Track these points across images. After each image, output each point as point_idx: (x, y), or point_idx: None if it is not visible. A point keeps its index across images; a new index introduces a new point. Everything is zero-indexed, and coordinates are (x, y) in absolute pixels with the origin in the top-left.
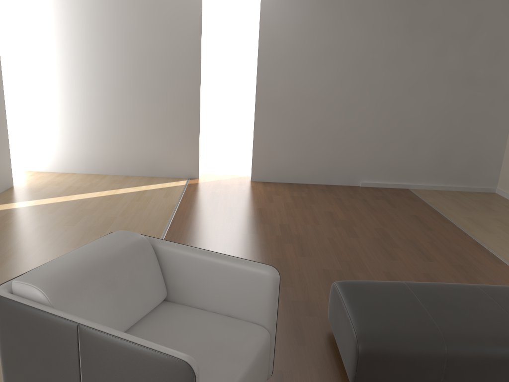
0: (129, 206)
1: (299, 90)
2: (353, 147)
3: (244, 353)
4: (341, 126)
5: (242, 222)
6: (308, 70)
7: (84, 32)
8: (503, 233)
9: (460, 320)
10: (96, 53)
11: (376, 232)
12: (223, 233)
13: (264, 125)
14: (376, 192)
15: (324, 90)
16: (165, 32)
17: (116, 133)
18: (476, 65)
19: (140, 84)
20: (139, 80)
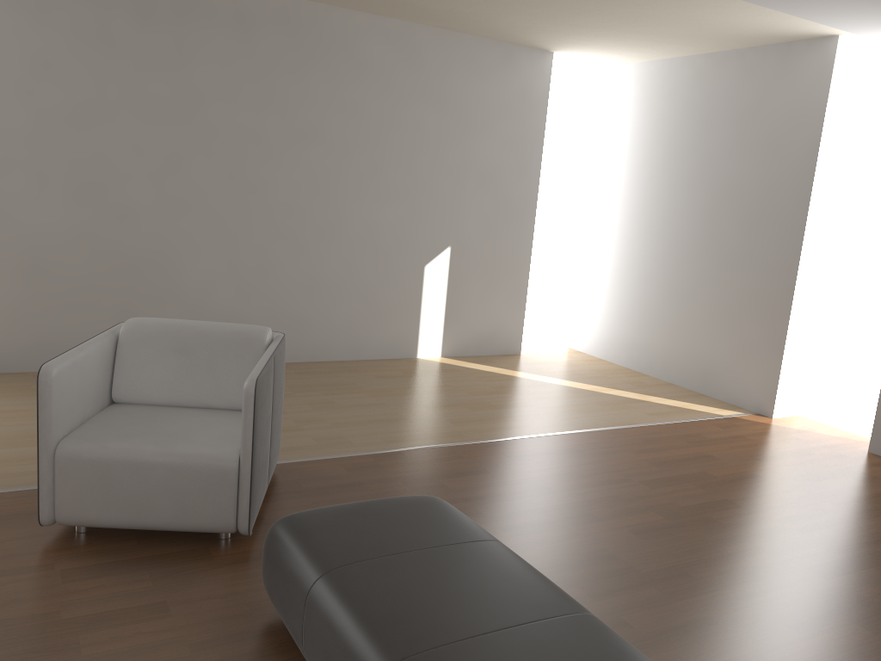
0: (578, 404)
1: None
2: None
3: (175, 447)
4: None
5: (670, 472)
6: None
7: (660, 159)
8: None
9: (394, 582)
10: (667, 190)
11: None
12: (606, 466)
13: None
14: None
15: None
16: (762, 154)
17: (670, 313)
18: None
19: (713, 239)
20: (713, 233)
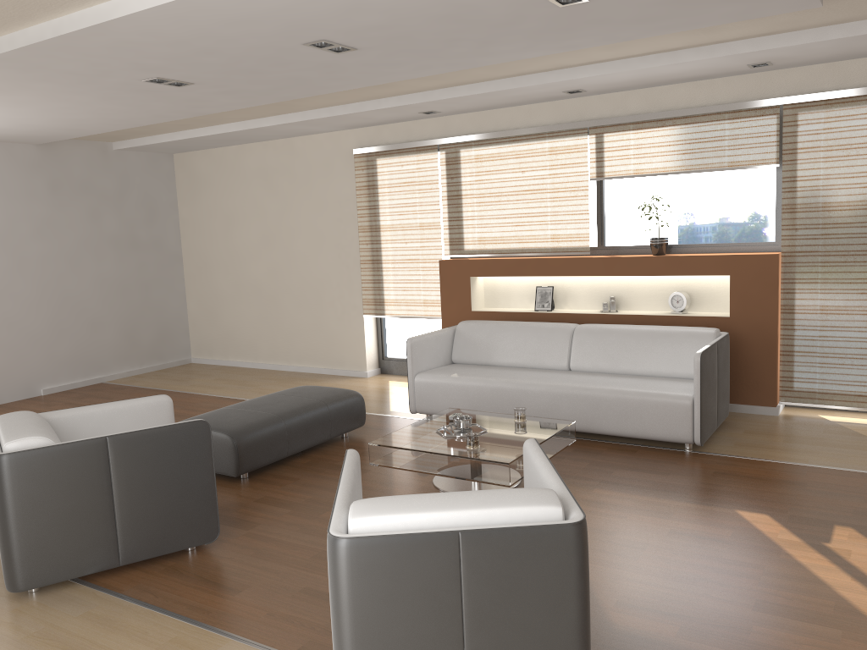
0: None
1: None
2: (21, 347)
3: None
4: None
5: None
6: None
7: None
8: (232, 385)
9: (279, 407)
10: None
11: None
12: None
13: None
14: (71, 394)
15: None
16: None
17: None
18: (136, 228)
19: None
20: None
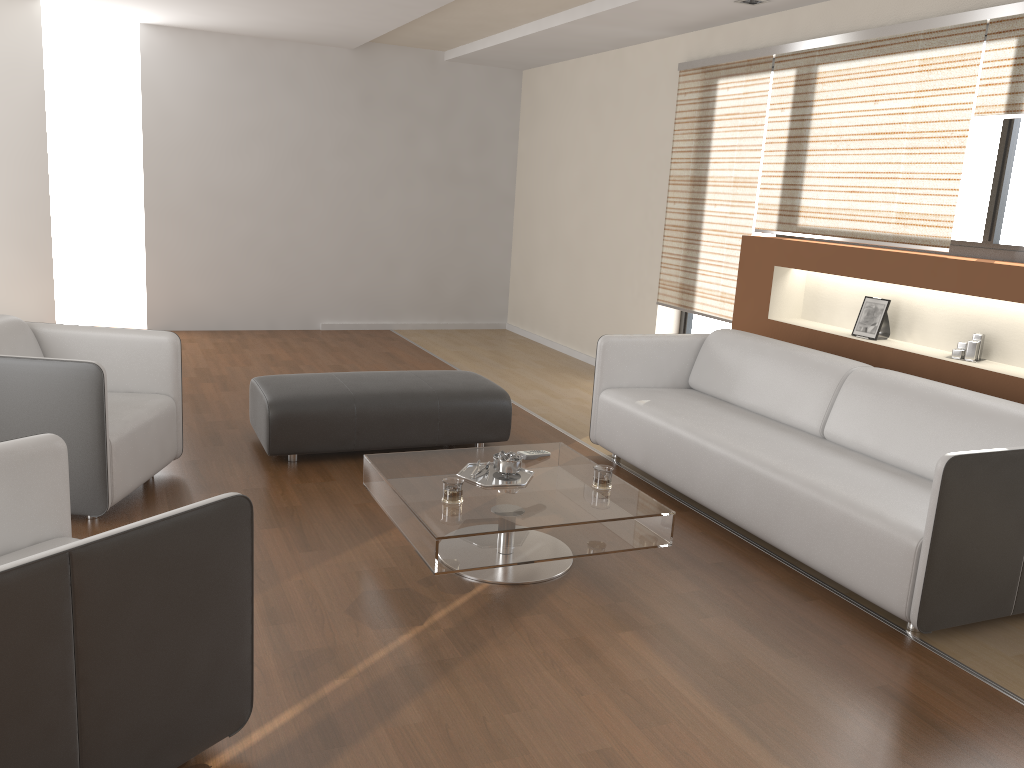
0: None
1: (214, 190)
2: (304, 273)
3: (148, 405)
4: (283, 242)
5: None
6: (225, 160)
7: None
8: (491, 361)
9: (374, 386)
10: None
11: (329, 368)
12: None
13: (163, 242)
14: (342, 334)
15: (253, 190)
16: None
17: None
18: (459, 157)
19: None
20: None
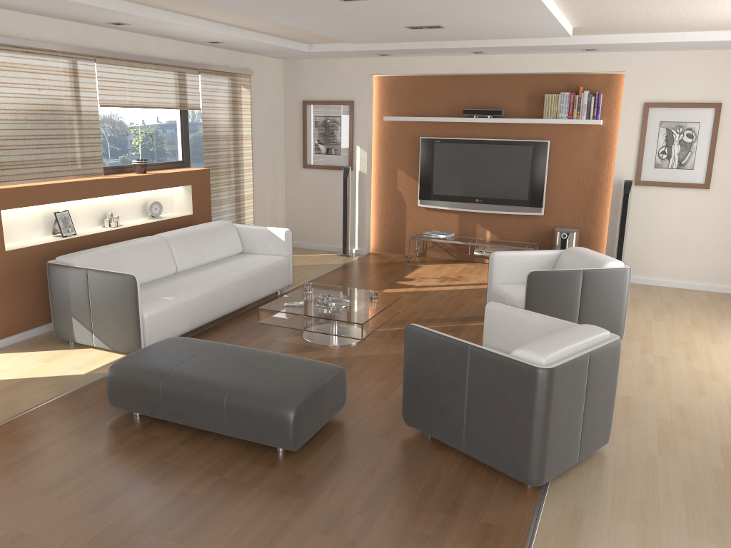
0: None
1: None
2: None
3: None
4: None
5: None
6: None
7: None
8: None
9: (252, 354)
10: None
11: None
12: None
13: None
14: None
15: None
16: None
17: None
18: None
19: None
20: None
